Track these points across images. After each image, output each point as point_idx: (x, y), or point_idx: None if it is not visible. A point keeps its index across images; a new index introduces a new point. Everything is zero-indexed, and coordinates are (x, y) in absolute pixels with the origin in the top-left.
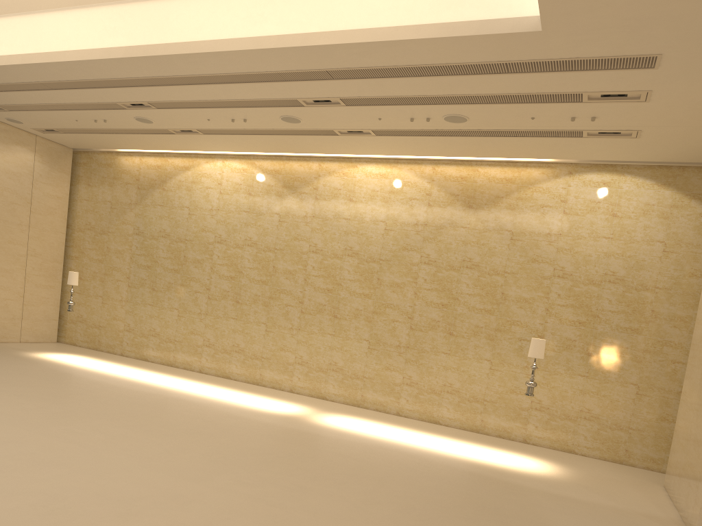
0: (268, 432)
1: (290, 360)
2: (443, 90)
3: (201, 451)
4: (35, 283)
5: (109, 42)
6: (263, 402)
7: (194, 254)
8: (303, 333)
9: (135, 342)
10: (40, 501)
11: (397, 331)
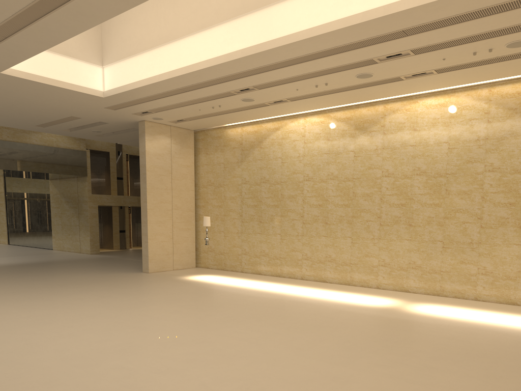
0: (377, 322)
1: (374, 263)
2: (509, 22)
3: (334, 340)
4: (179, 228)
5: (228, 49)
6: (360, 298)
7: (288, 192)
8: (383, 241)
9: (250, 261)
10: (242, 385)
11: (469, 231)
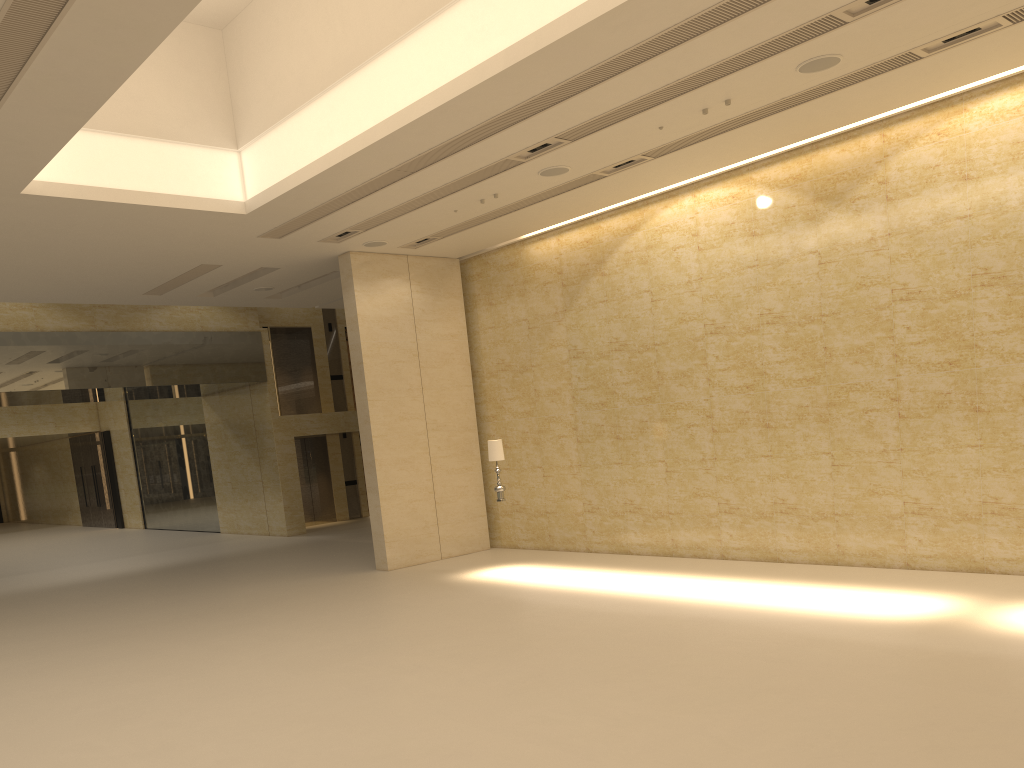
0: (905, 669)
1: (893, 510)
2: None
3: (789, 734)
4: (446, 469)
5: (478, 55)
6: (863, 600)
7: (673, 364)
8: (911, 455)
9: (604, 527)
10: None
11: None
